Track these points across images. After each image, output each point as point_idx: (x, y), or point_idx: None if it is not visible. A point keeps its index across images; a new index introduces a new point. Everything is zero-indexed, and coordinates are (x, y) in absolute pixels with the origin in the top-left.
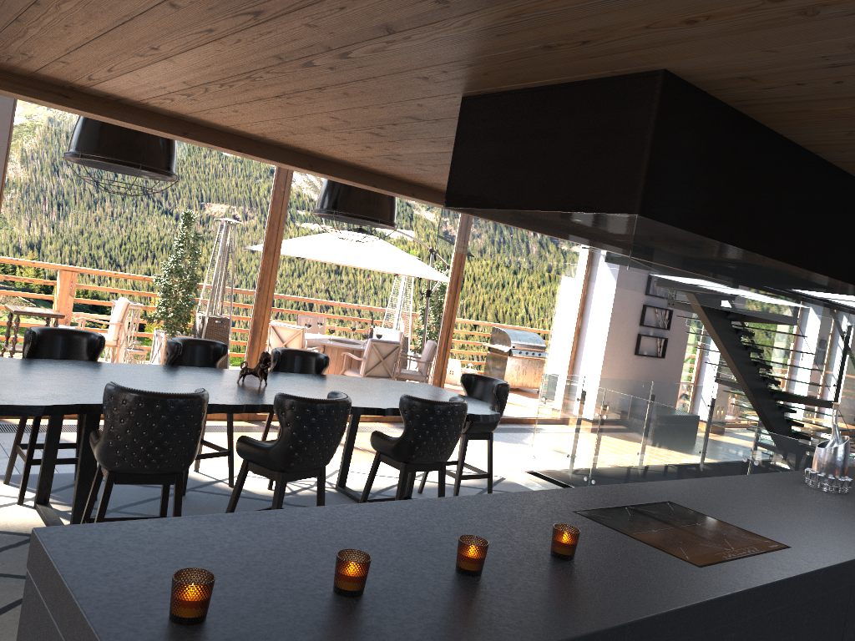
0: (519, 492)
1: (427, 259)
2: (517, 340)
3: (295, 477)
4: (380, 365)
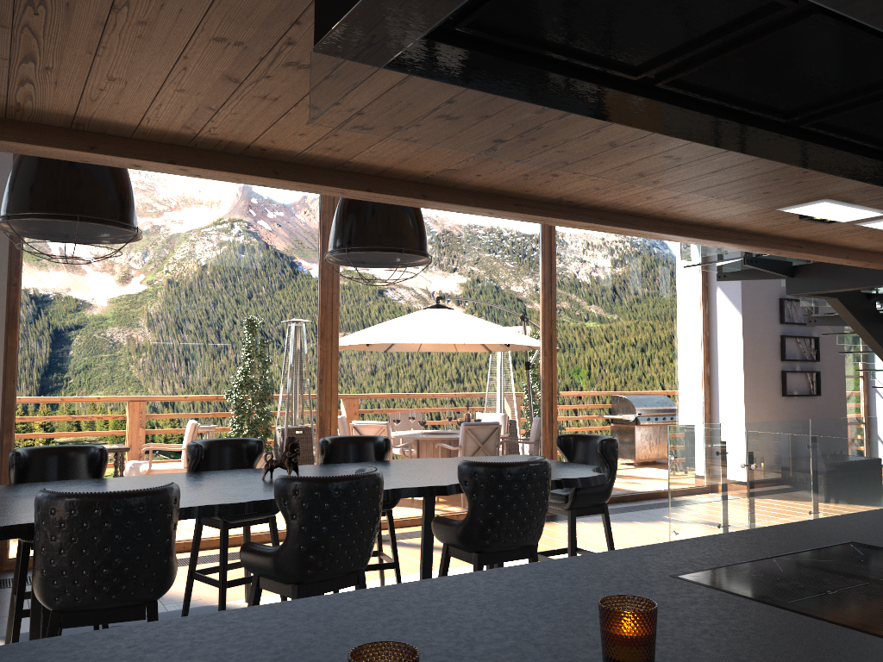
0: (579, 556)
1: (511, 320)
2: (635, 399)
3: (320, 590)
4: (476, 450)
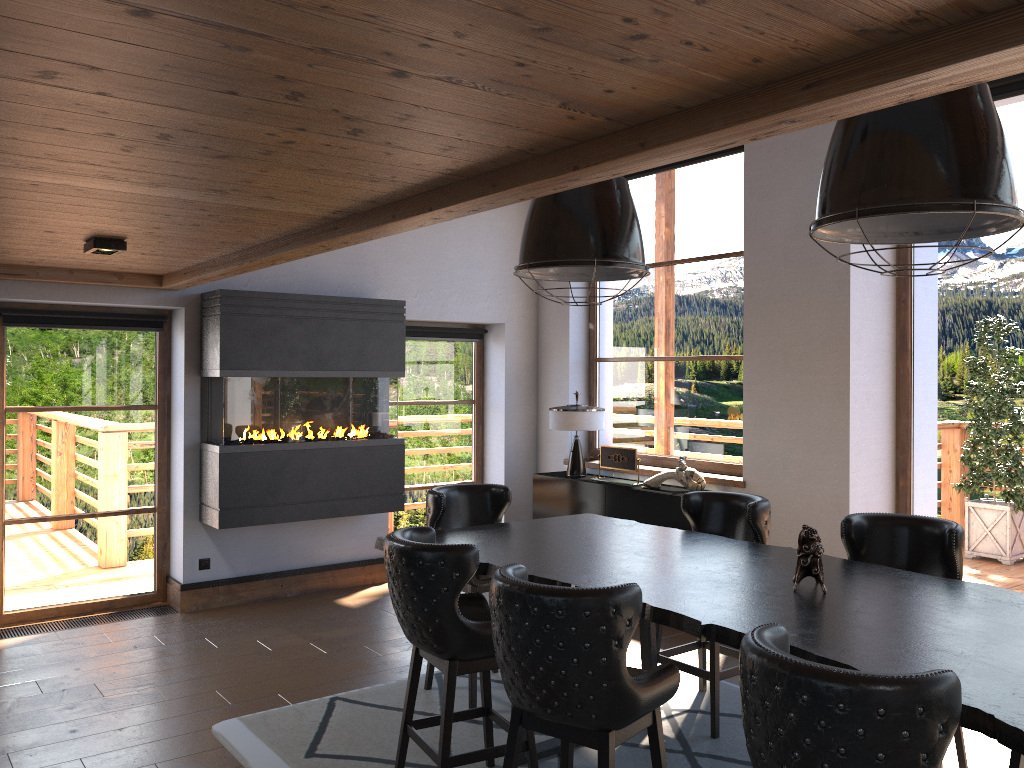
0: None
1: None
2: None
3: (543, 728)
4: None
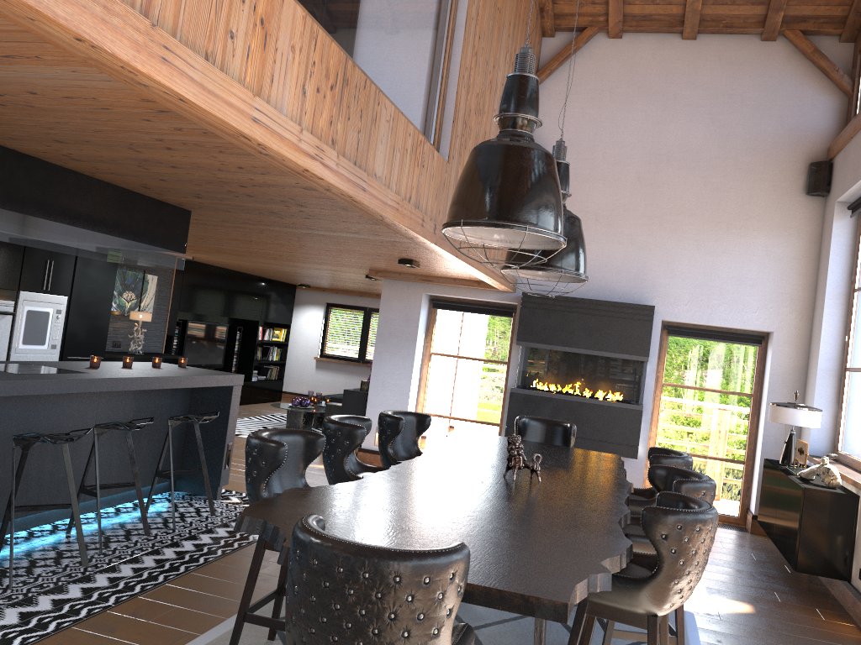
0: (121, 377)
1: None
2: None
3: None
4: None
